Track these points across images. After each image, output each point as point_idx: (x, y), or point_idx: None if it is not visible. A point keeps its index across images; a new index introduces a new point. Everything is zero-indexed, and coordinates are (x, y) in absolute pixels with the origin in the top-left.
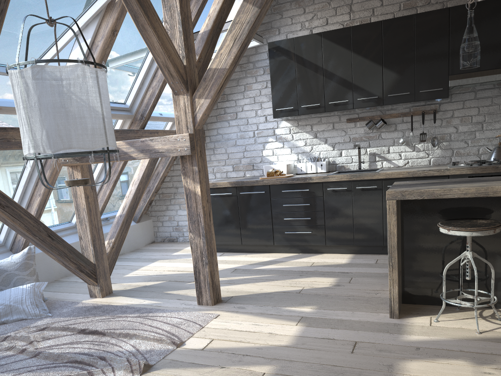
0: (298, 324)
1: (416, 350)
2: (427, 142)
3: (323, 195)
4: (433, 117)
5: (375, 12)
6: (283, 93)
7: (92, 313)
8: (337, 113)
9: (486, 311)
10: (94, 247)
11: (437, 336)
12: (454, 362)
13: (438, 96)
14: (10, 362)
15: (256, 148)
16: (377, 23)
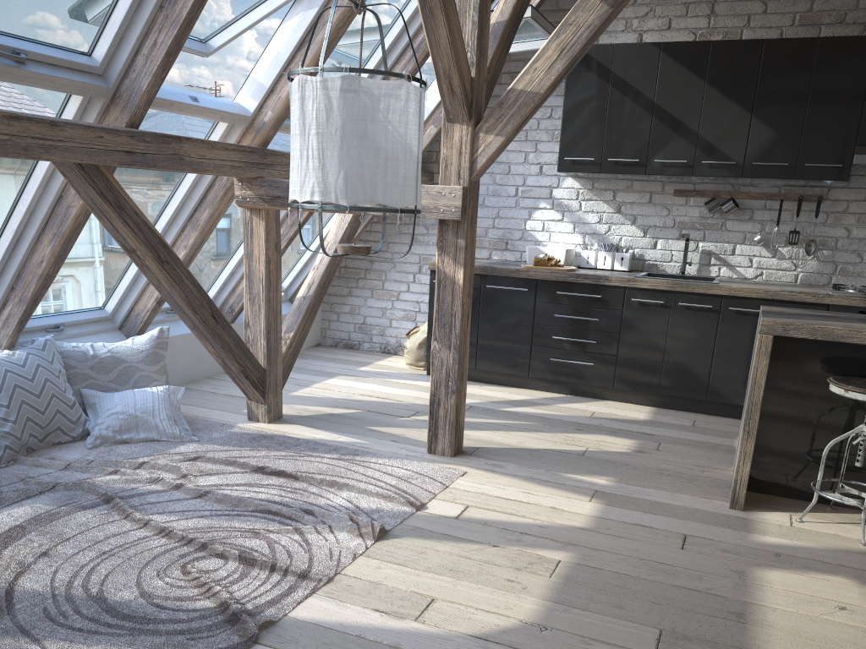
0: (593, 500)
1: (776, 556)
2: (798, 246)
3: (622, 308)
4: (816, 208)
5: (752, 22)
6: (580, 133)
7: (262, 444)
8: (660, 178)
9: None
10: (268, 342)
11: (803, 541)
12: (832, 578)
13: (832, 177)
14: (163, 500)
15: (516, 215)
16: (756, 42)
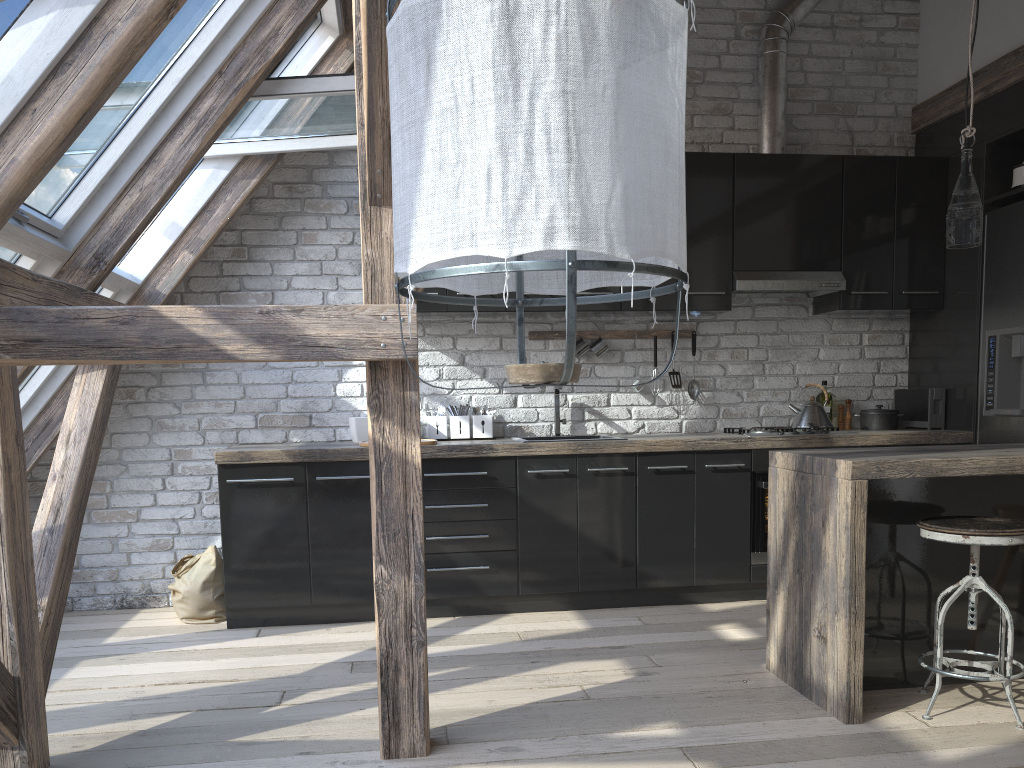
0: (699, 765)
1: None
2: (677, 390)
3: (515, 485)
4: (692, 344)
5: None
6: None
7: None
8: (509, 319)
9: (967, 689)
10: (19, 624)
11: (973, 744)
12: None
13: (715, 306)
14: None
15: (320, 376)
16: None
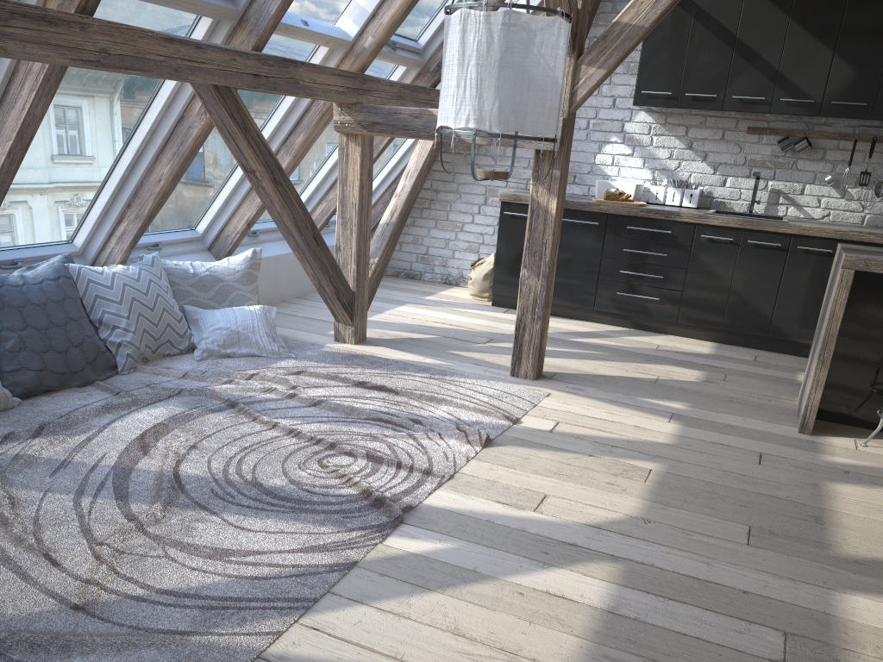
0: (671, 421)
1: (845, 473)
2: (867, 188)
3: (691, 244)
4: None
5: None
6: (658, 66)
7: (355, 362)
8: (734, 115)
9: None
10: (358, 266)
11: (869, 462)
12: None
13: None
14: (282, 407)
15: (586, 148)
16: None
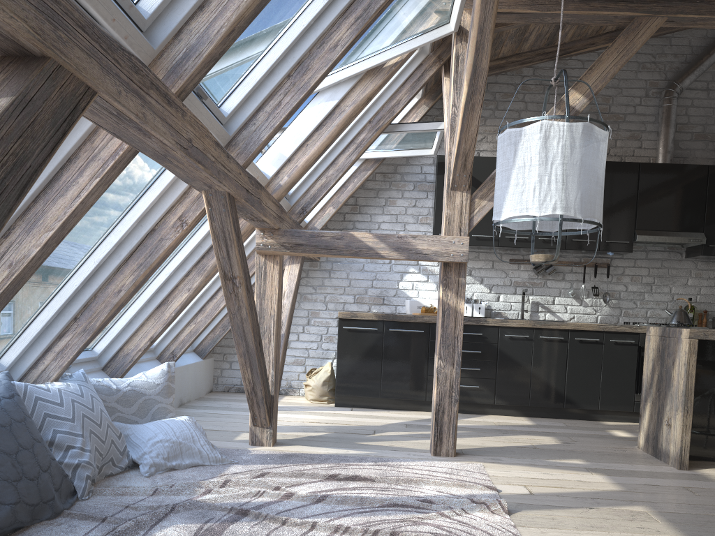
0: (594, 473)
1: None
2: (596, 297)
3: (497, 342)
4: (607, 271)
5: None
6: None
7: (297, 460)
8: (499, 251)
9: None
10: (275, 371)
11: None
12: None
13: (622, 249)
14: (291, 508)
15: (390, 277)
16: None
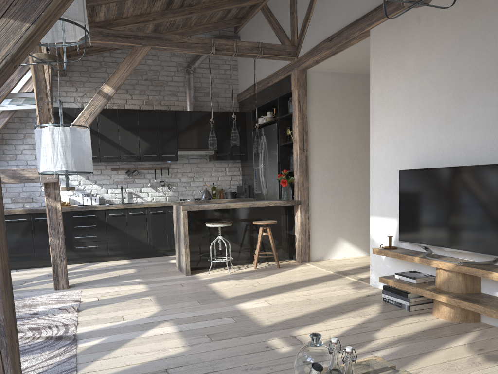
0: (141, 284)
1: (210, 281)
2: (164, 187)
3: (105, 219)
4: (168, 171)
5: (128, 102)
6: None
7: None
8: (104, 163)
9: (226, 267)
10: None
11: (214, 276)
12: (228, 280)
13: (172, 159)
14: None
15: (35, 184)
16: (134, 110)
